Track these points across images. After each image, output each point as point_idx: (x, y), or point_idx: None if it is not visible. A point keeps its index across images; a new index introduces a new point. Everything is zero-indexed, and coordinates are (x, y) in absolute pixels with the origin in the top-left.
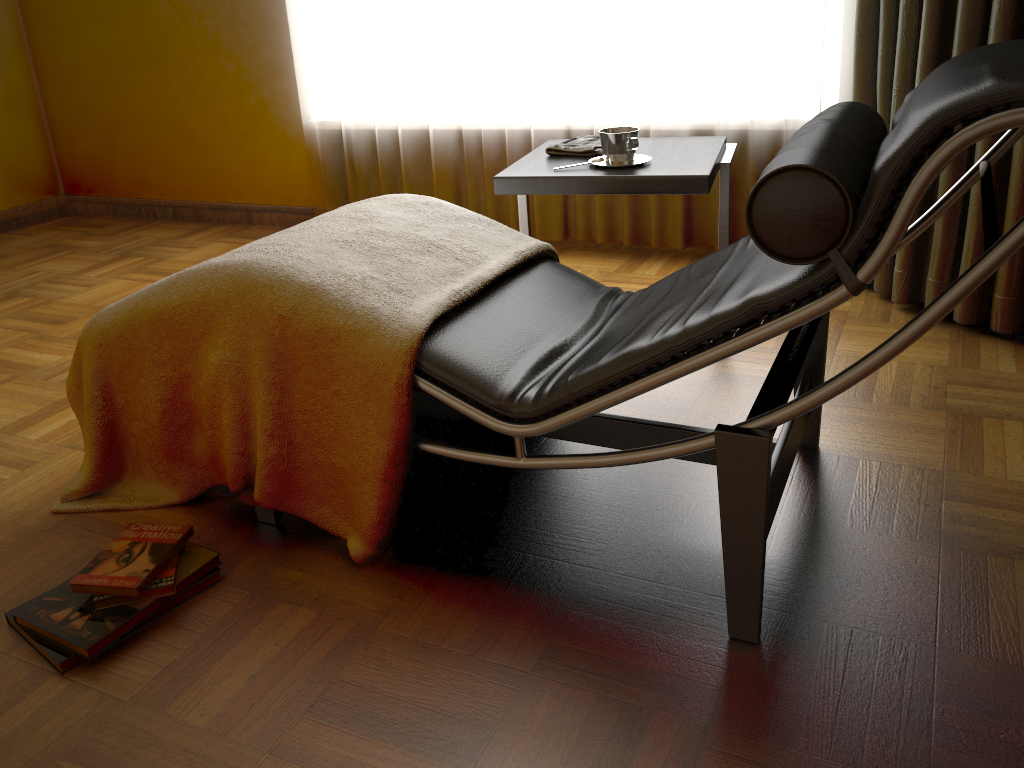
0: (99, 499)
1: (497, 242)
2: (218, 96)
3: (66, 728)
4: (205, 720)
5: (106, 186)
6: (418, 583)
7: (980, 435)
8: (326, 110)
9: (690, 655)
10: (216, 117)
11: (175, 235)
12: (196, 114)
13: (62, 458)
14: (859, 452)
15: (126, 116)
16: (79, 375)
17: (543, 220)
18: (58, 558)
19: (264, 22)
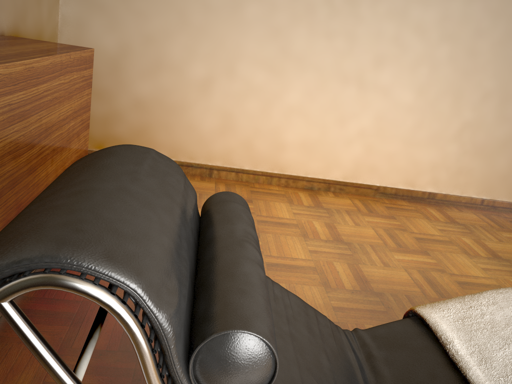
0: None
1: None
2: None
3: (397, 316)
4: (366, 326)
5: None
6: None
7: None
8: None
9: None
10: None
11: None
12: None
13: None
14: None
15: None
16: None
17: None
18: None
19: None
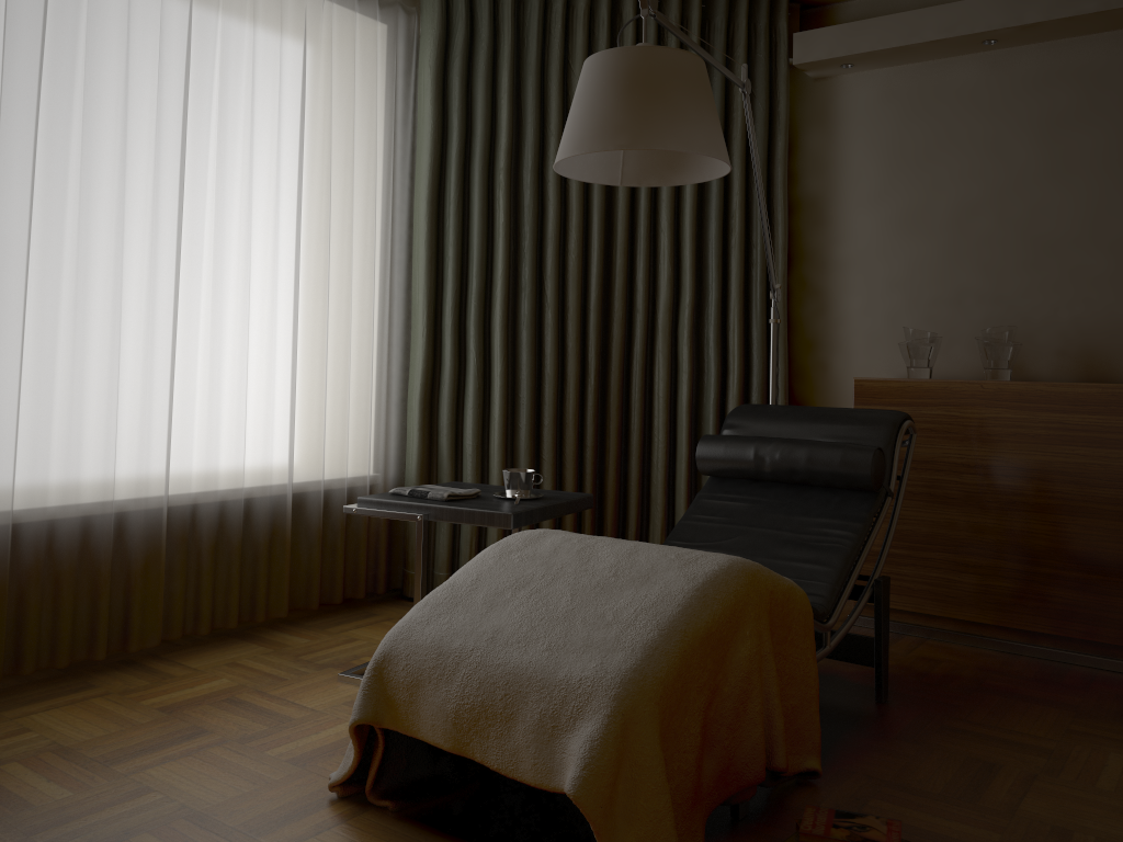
0: None
1: None
2: None
3: None
4: (994, 833)
5: None
6: (835, 766)
7: None
8: None
9: (898, 712)
10: None
11: None
12: None
13: None
14: None
15: None
16: (618, 765)
17: (142, 622)
18: None
19: None
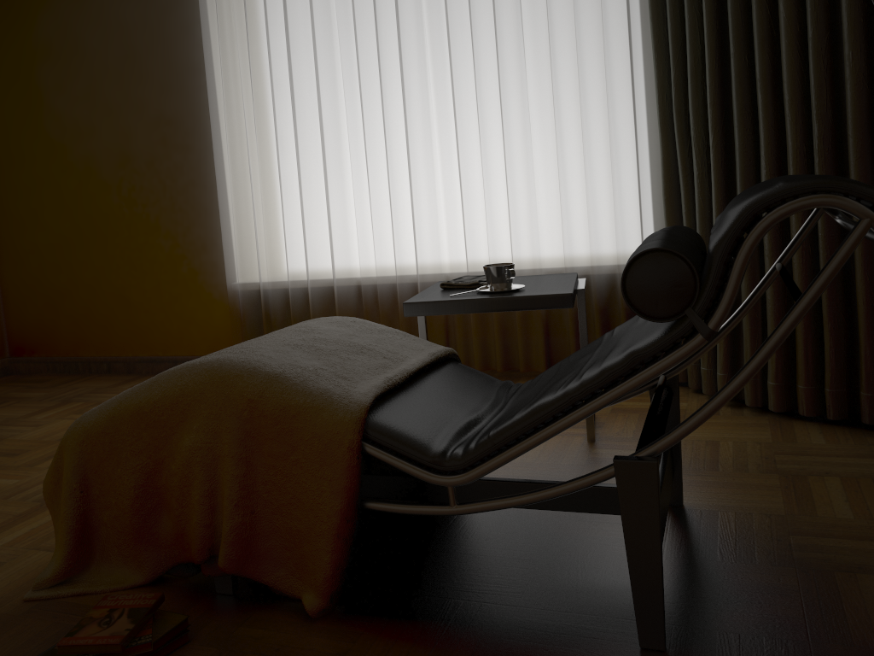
0: (68, 586)
1: (413, 347)
2: (155, 267)
3: None
4: None
5: (48, 347)
6: (367, 629)
7: (808, 488)
8: (248, 274)
9: None
10: (152, 284)
11: (110, 384)
12: (134, 283)
13: (28, 557)
14: (716, 506)
15: (73, 287)
16: (58, 473)
17: None
18: (34, 636)
19: (198, 207)
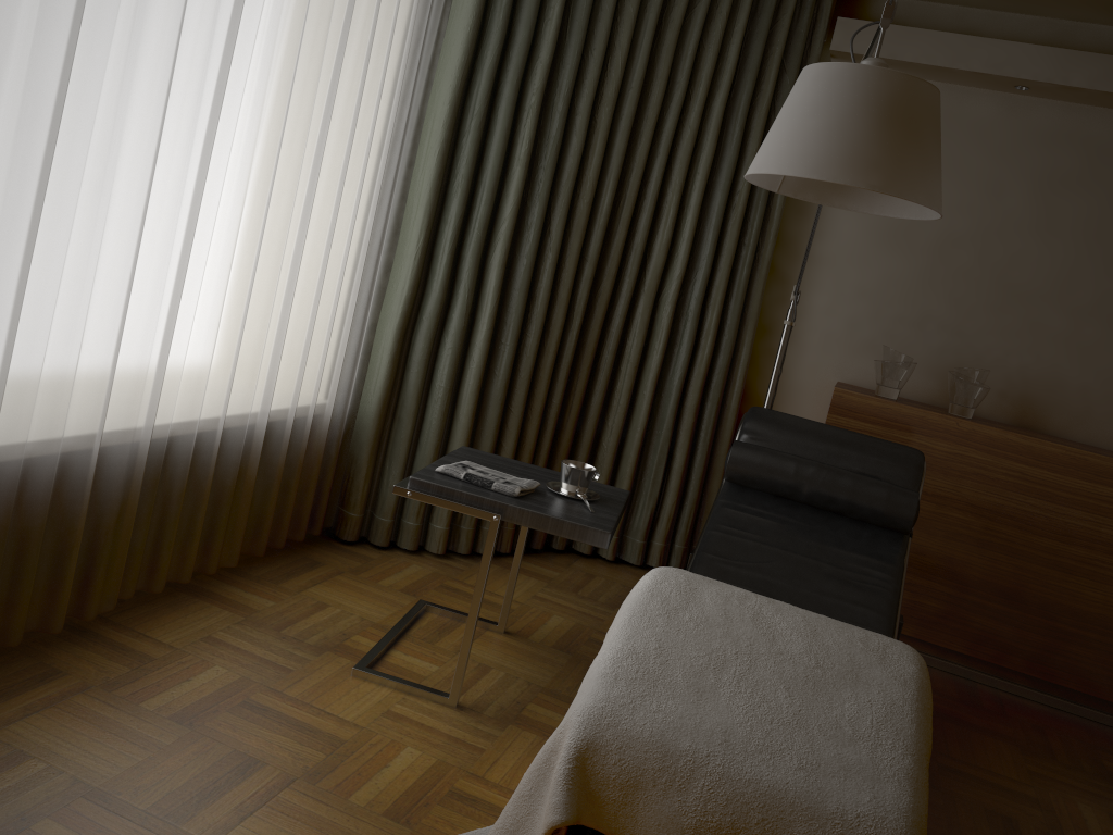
0: None
1: None
2: None
3: None
4: None
5: None
6: None
7: None
8: None
9: None
10: None
11: None
12: None
13: None
14: None
15: None
16: None
17: (104, 584)
18: None
19: None
